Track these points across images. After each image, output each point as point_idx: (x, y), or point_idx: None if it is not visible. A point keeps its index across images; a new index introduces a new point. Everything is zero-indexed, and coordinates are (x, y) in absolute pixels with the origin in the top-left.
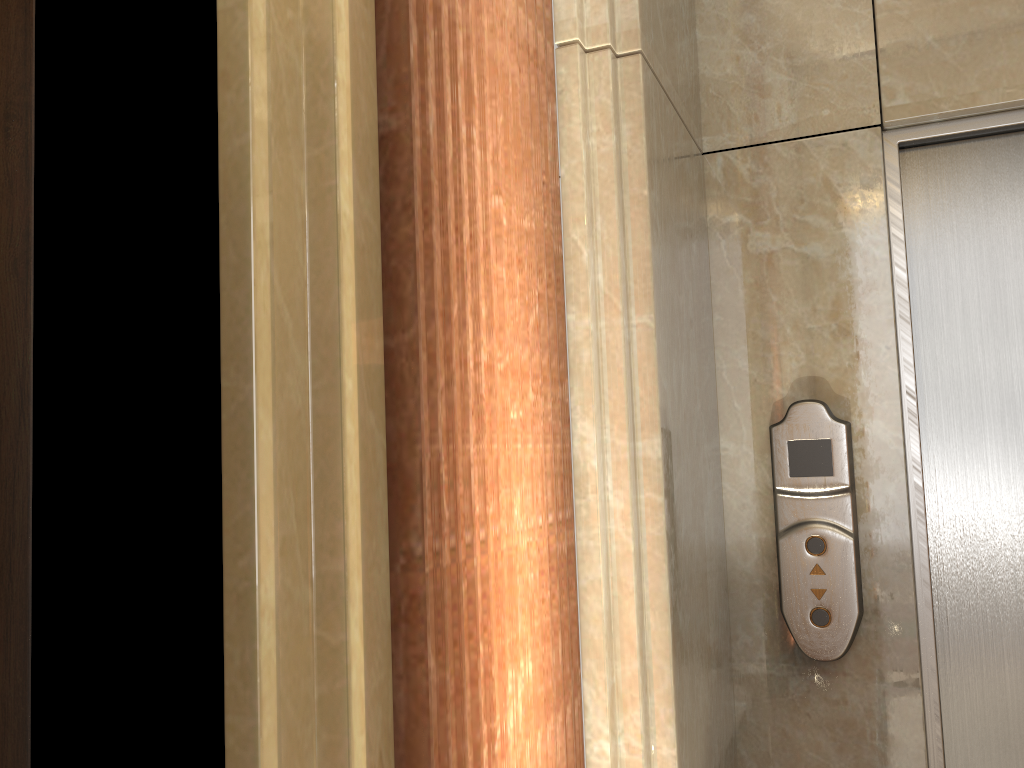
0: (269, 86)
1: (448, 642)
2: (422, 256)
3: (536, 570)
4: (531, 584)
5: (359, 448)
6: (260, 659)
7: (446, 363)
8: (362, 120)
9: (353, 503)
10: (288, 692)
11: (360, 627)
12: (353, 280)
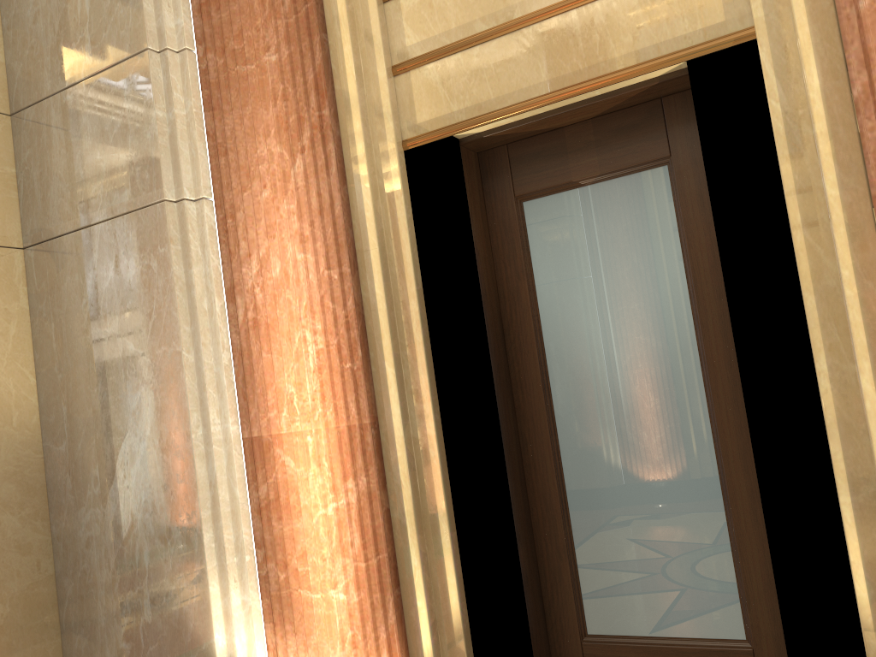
0: (790, 154)
1: None
2: None
3: None
4: None
5: (859, 301)
6: (820, 392)
7: None
8: (841, 140)
9: (856, 327)
10: (842, 408)
11: (871, 383)
12: (842, 223)
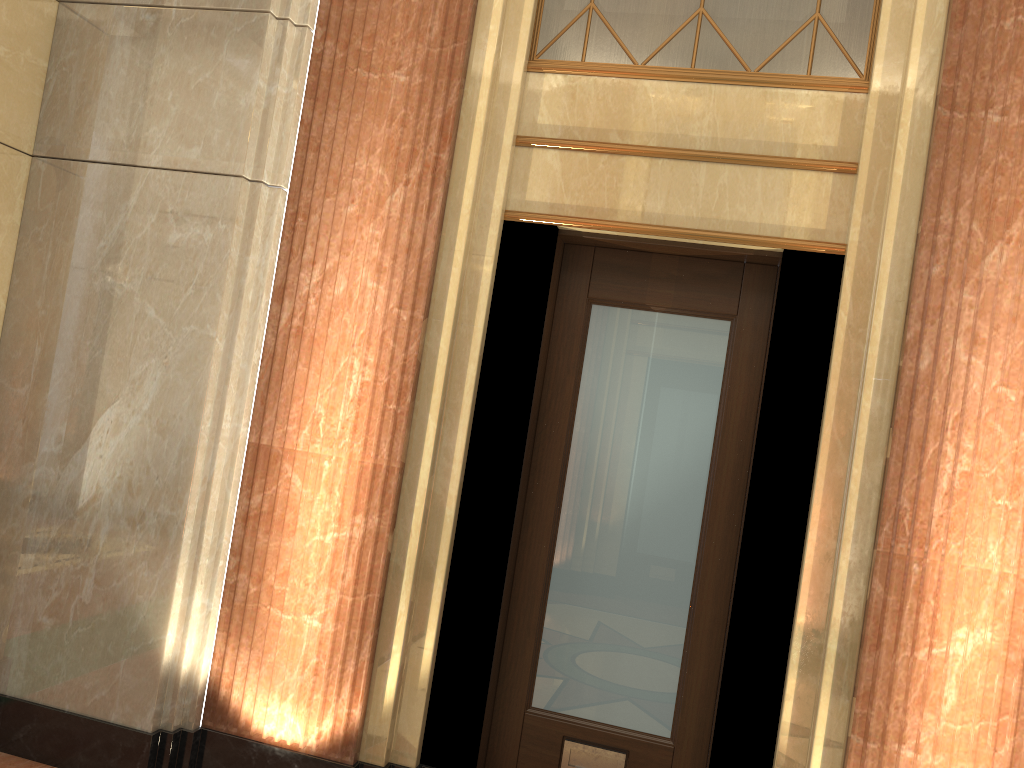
0: (842, 361)
1: (897, 586)
2: (906, 421)
3: (1010, 589)
4: (1006, 596)
5: (858, 495)
6: (804, 556)
7: (919, 468)
8: (884, 367)
9: (849, 514)
10: (817, 573)
11: (846, 561)
12: (865, 431)
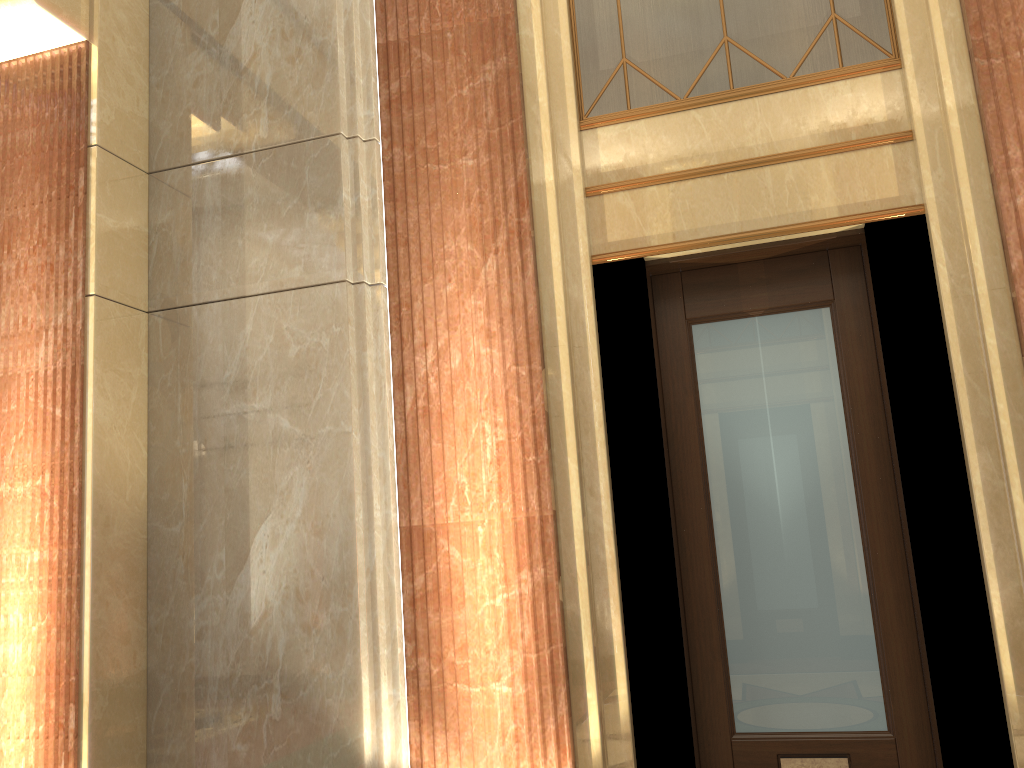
0: (954, 308)
1: None
2: None
3: None
4: None
5: (1011, 429)
6: (975, 503)
7: None
8: (998, 302)
9: (1008, 449)
10: (993, 516)
11: (1020, 495)
12: (998, 366)
